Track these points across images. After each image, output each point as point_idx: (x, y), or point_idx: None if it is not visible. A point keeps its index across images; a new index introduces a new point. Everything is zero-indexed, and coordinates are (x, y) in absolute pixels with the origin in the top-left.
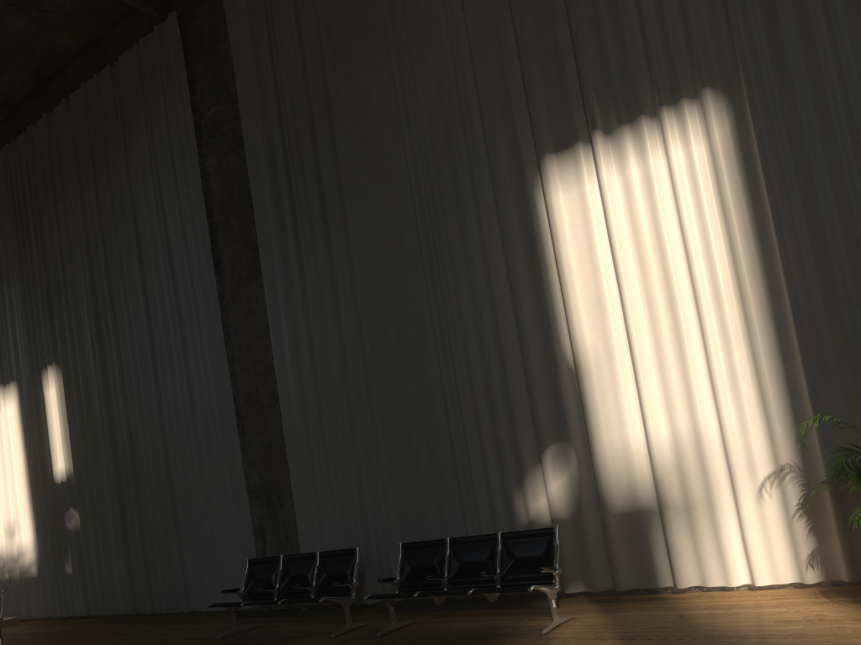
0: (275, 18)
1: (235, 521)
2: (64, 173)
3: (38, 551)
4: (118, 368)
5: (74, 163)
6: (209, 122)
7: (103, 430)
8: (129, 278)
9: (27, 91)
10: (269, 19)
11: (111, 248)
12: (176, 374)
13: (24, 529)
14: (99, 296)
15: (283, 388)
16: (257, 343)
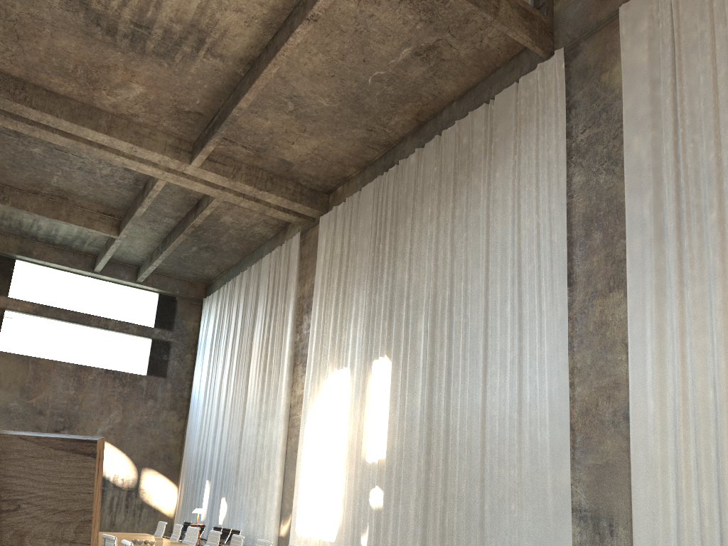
0: (682, 35)
1: (551, 537)
2: (425, 196)
3: (339, 518)
4: (446, 366)
5: (436, 187)
6: (581, 143)
7: (420, 421)
8: (472, 285)
9: (404, 133)
10: (675, 37)
11: (458, 258)
12: (507, 378)
13: (331, 496)
14: (438, 301)
15: (637, 406)
16: (606, 356)
